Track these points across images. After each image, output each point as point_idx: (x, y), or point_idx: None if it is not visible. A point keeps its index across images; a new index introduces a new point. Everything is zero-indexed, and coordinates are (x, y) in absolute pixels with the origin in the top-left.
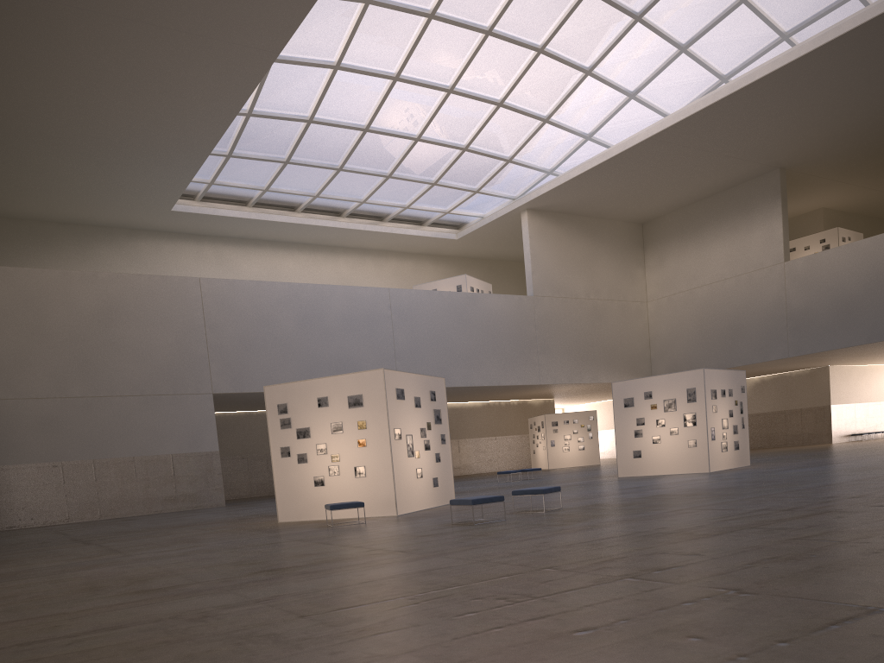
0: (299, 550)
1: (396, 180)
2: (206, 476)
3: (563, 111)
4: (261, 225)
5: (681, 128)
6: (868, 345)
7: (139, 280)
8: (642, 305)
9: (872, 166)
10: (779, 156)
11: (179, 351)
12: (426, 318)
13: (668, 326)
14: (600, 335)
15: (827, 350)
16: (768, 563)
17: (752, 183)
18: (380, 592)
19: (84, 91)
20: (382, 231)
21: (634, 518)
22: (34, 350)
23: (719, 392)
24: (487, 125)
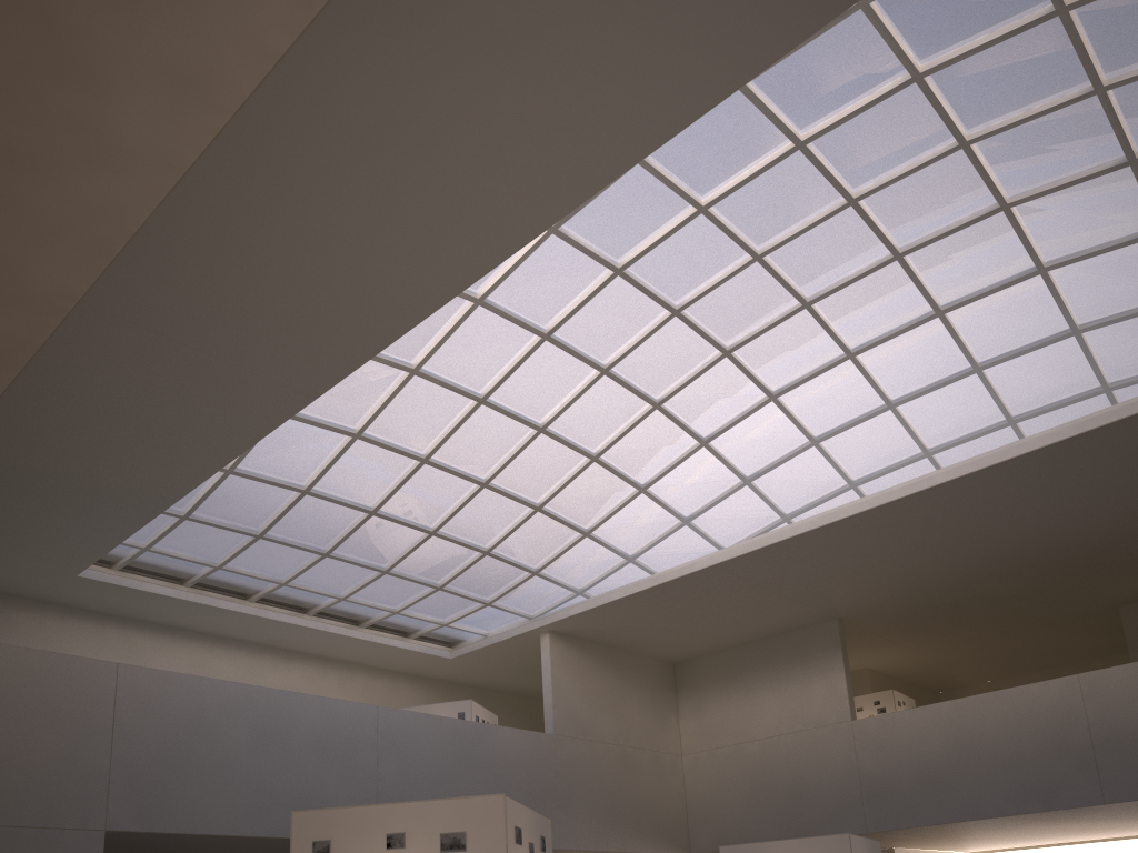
0: None
1: (393, 578)
2: None
3: (607, 527)
4: (198, 611)
5: (750, 559)
6: (960, 823)
7: (26, 655)
8: (677, 758)
9: (927, 628)
10: (840, 605)
11: (65, 763)
12: (421, 748)
13: (710, 786)
14: (631, 790)
15: (914, 826)
16: None
17: (806, 631)
18: None
19: (22, 401)
20: (359, 637)
21: None
22: None
23: None
24: (518, 529)
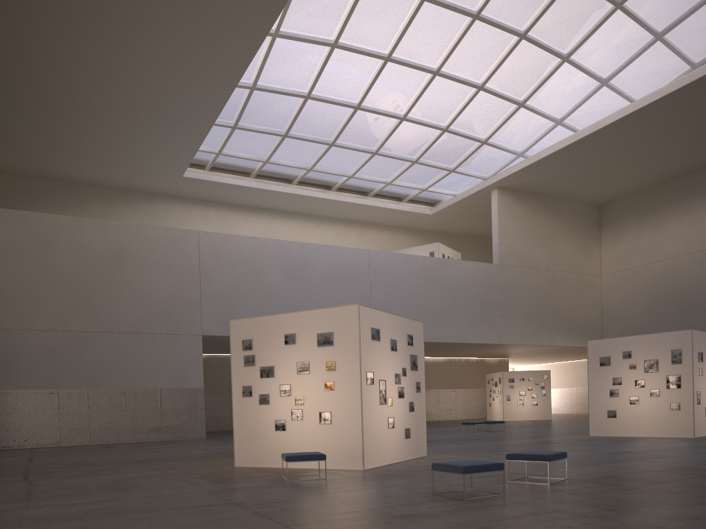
0: (224, 528)
1: (381, 157)
2: (190, 409)
3: (538, 97)
4: (260, 194)
5: (654, 108)
6: None
7: (143, 229)
8: (597, 278)
9: None
10: None
11: (174, 295)
12: (400, 278)
13: (621, 298)
14: (557, 302)
15: None
16: None
17: None
18: None
19: (100, 51)
20: (366, 204)
21: None
22: (42, 286)
23: (705, 355)
24: (467, 108)
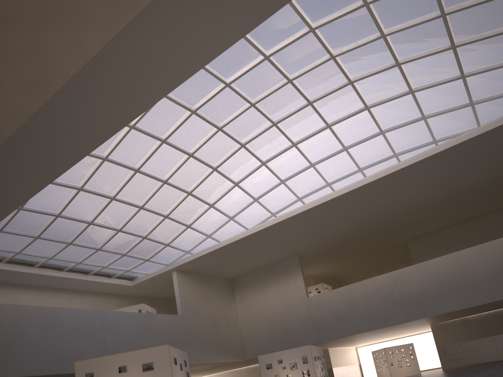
0: None
1: (102, 252)
2: None
3: (197, 223)
4: (10, 274)
5: (260, 233)
6: (353, 335)
7: None
8: (236, 320)
9: (334, 256)
10: (298, 249)
11: None
12: (123, 327)
13: (251, 330)
14: (217, 336)
15: (335, 338)
16: None
17: (285, 261)
18: None
19: None
20: (89, 280)
21: None
22: None
23: (316, 357)
24: (158, 226)
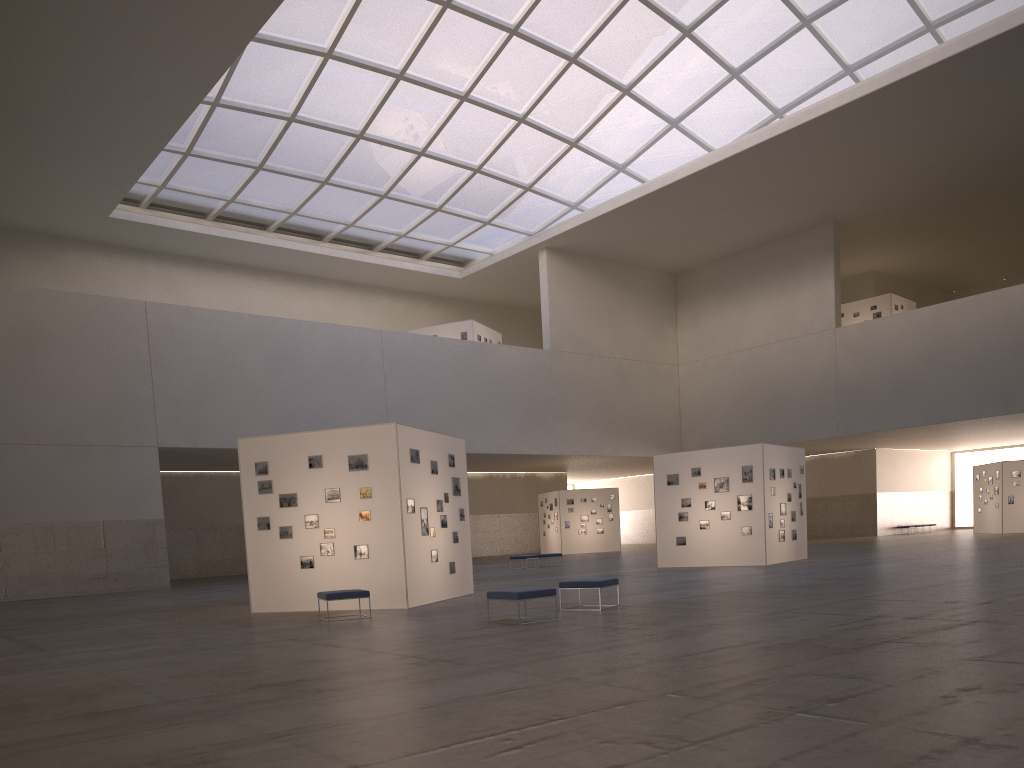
0: (299, 654)
1: (392, 202)
2: (147, 549)
3: (594, 135)
4: (222, 244)
5: (731, 165)
6: (925, 427)
7: (66, 299)
8: (673, 368)
9: (931, 227)
10: (833, 207)
11: (116, 392)
12: (424, 368)
13: (702, 395)
14: (625, 400)
15: (881, 430)
16: (975, 694)
17: (801, 236)
18: (453, 726)
19: (1, 51)
20: (372, 262)
21: (726, 622)
22: None
23: (778, 472)
24: (505, 144)
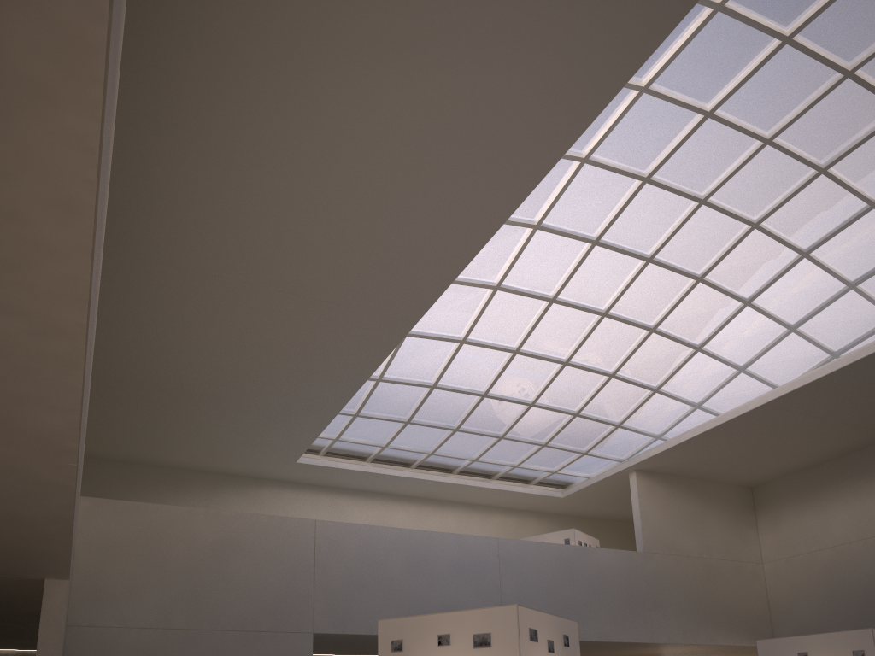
0: None
1: (508, 441)
2: None
3: (673, 382)
4: (376, 478)
5: (797, 395)
6: None
7: (258, 519)
8: (758, 566)
9: None
10: None
11: (285, 588)
12: (533, 568)
13: (789, 588)
14: (715, 594)
15: None
16: None
17: (870, 450)
18: None
19: (238, 354)
20: (491, 487)
21: None
22: (147, 580)
23: None
24: (598, 394)
